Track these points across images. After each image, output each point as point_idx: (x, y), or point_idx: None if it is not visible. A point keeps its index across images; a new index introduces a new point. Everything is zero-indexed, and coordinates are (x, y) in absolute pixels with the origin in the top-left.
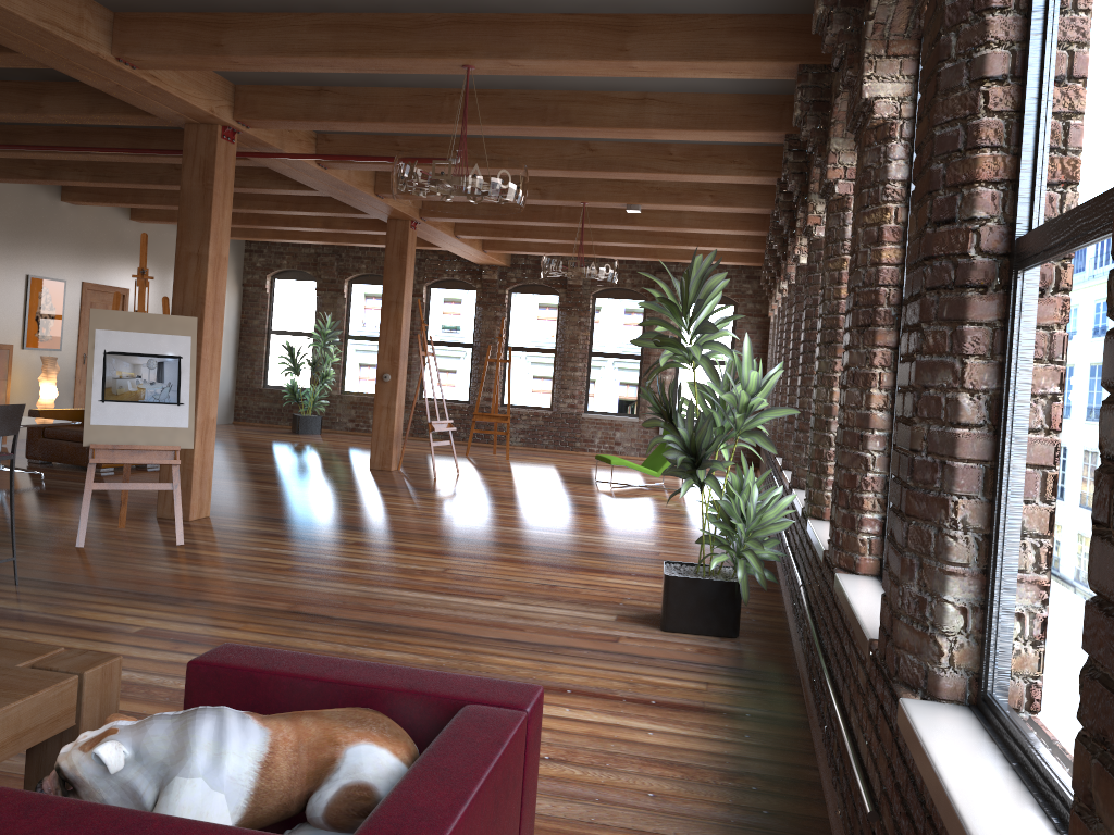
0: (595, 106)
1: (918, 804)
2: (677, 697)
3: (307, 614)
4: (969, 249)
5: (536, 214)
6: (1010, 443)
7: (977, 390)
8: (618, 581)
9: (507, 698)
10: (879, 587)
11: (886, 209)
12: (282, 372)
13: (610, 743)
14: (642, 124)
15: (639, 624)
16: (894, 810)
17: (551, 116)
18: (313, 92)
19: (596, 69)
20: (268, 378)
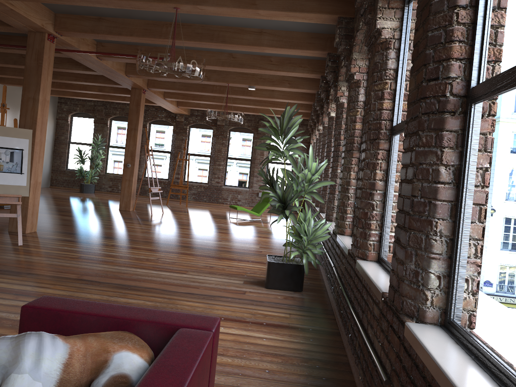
0: (237, 34)
1: (421, 378)
2: (276, 321)
3: (87, 280)
4: (447, 93)
5: (204, 89)
6: (465, 191)
7: (448, 165)
8: (243, 264)
9: (202, 324)
10: (379, 267)
11: (385, 82)
12: (75, 162)
13: (245, 344)
14: (260, 44)
15: (254, 285)
16: (402, 380)
17: (215, 38)
18: (96, 19)
19: (240, 13)
20: (68, 165)
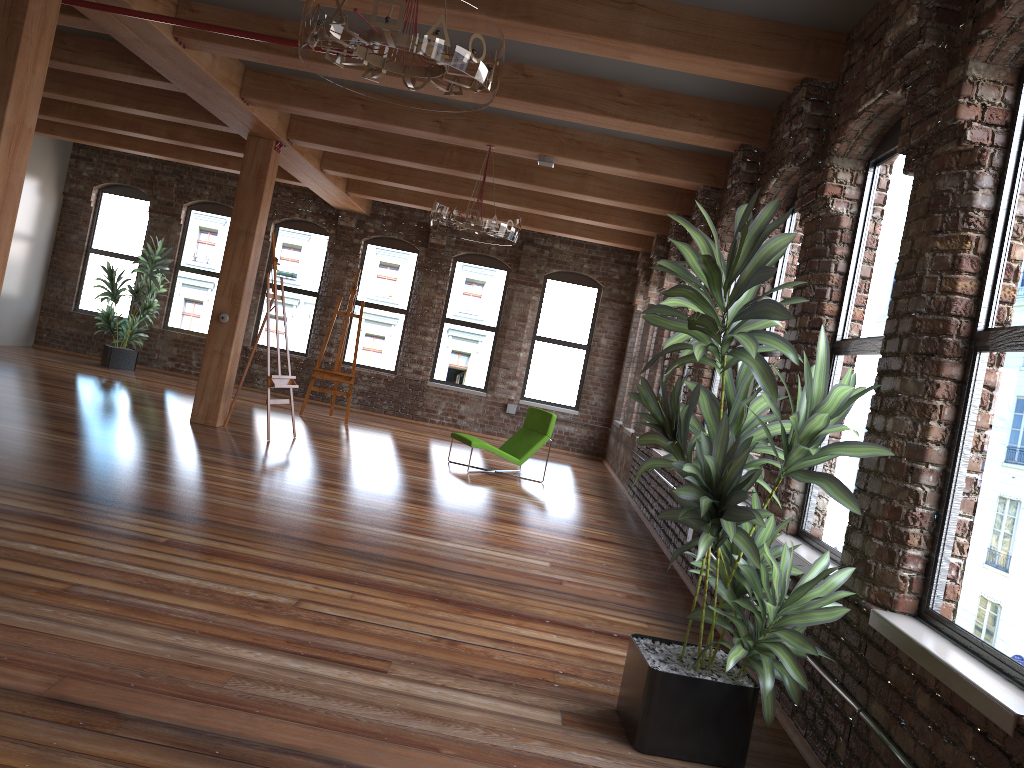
0: (568, 2)
1: None
2: None
3: (78, 707)
4: None
5: (423, 155)
6: None
7: None
8: (533, 634)
9: None
10: None
11: None
12: (97, 296)
13: None
14: (625, 35)
15: (598, 735)
16: None
17: (507, 6)
18: None
19: None
20: (80, 301)
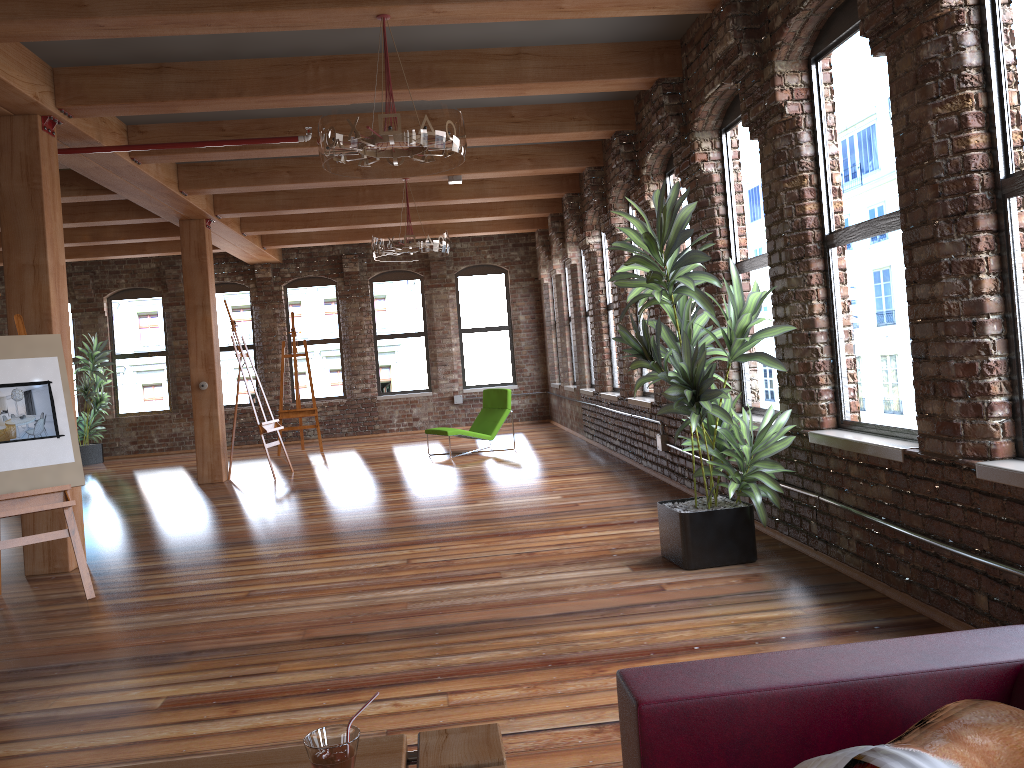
0: (470, 64)
1: None
2: (795, 627)
3: (331, 638)
4: None
5: (340, 199)
6: None
7: None
8: (580, 535)
9: None
10: None
11: (966, 96)
12: None
13: None
14: (520, 79)
15: (658, 569)
16: None
17: (426, 78)
18: (152, 70)
19: (521, 11)
20: None
